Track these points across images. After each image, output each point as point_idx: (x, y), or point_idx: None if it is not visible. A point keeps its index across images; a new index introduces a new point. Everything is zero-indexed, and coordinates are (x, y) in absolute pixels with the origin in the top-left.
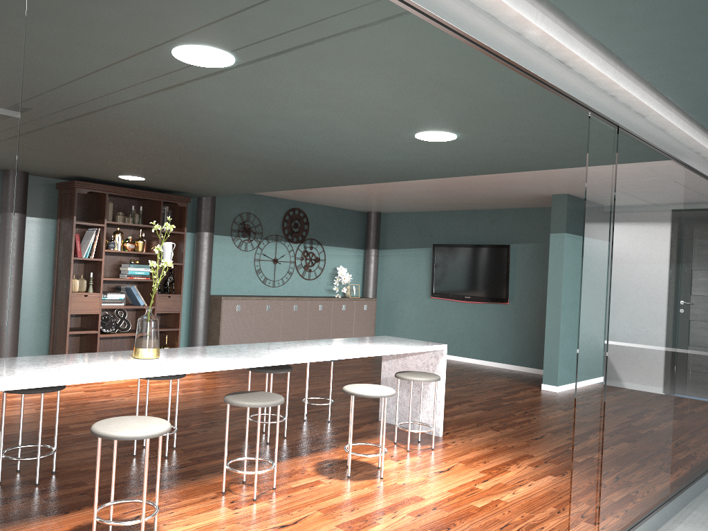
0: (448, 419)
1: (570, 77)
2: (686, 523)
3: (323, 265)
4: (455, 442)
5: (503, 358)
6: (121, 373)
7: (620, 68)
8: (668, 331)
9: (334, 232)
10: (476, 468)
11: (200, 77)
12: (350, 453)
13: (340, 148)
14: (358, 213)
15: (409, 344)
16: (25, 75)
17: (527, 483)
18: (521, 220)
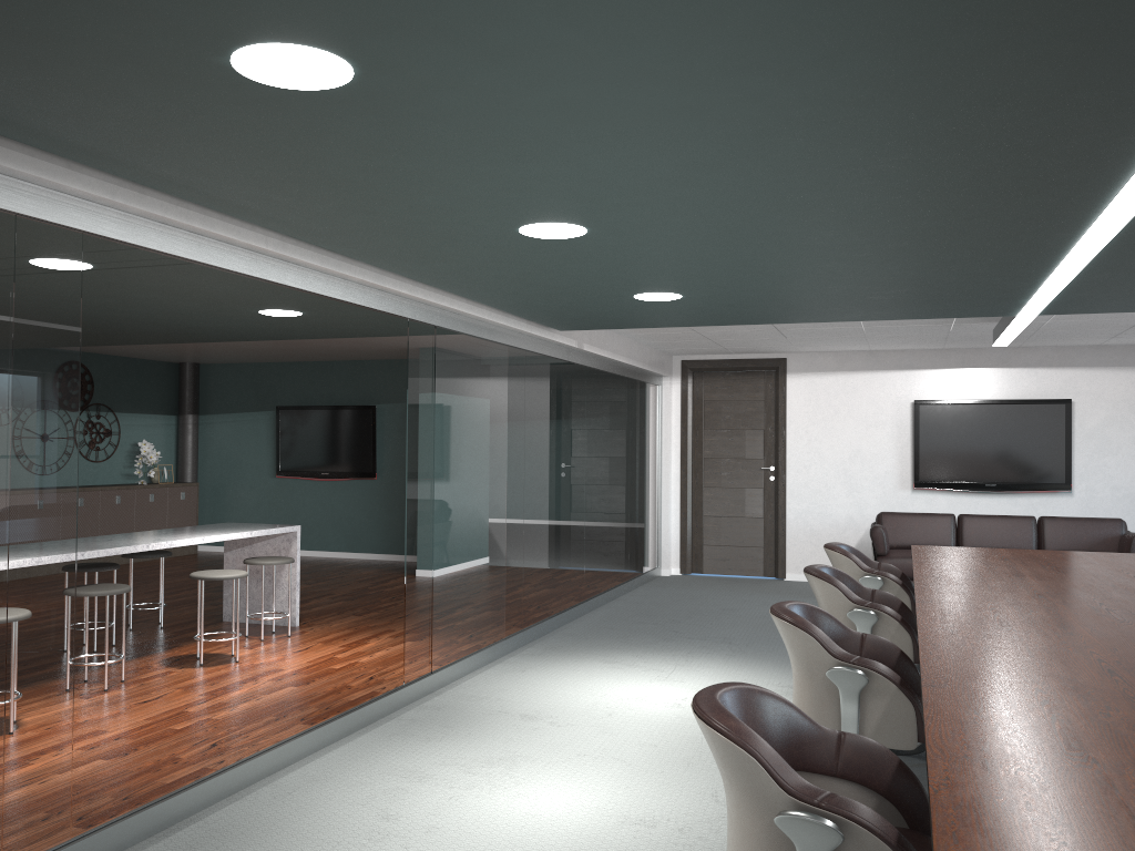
0: (305, 612)
1: (388, 299)
2: (517, 655)
3: (118, 441)
4: (313, 629)
5: (373, 547)
6: None
7: (429, 287)
8: (497, 491)
9: (132, 393)
10: (336, 644)
11: None
12: (202, 640)
13: (172, 316)
14: (166, 365)
15: (258, 528)
16: None
17: (386, 648)
18: (389, 374)
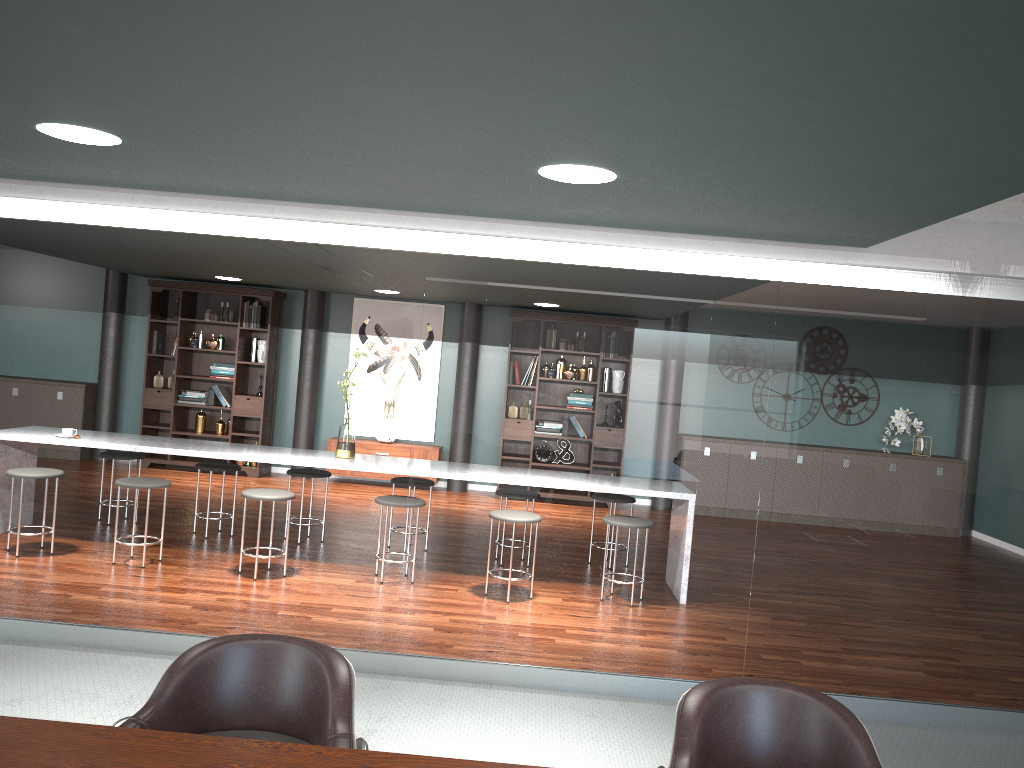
0: None
1: (370, 233)
2: (672, 707)
3: None
4: None
5: None
6: (287, 460)
7: (431, 213)
8: (659, 474)
9: None
10: None
11: (317, 245)
12: None
13: None
14: None
15: None
16: (270, 253)
17: None
18: None
